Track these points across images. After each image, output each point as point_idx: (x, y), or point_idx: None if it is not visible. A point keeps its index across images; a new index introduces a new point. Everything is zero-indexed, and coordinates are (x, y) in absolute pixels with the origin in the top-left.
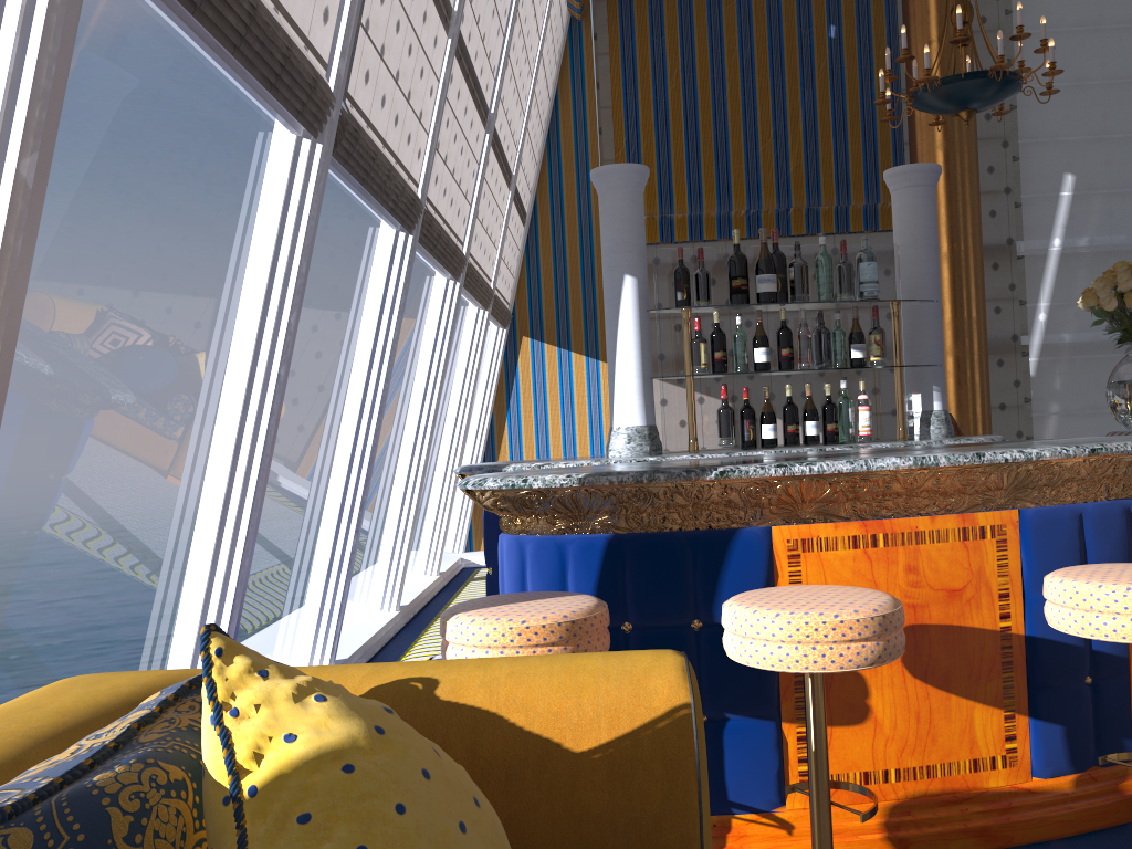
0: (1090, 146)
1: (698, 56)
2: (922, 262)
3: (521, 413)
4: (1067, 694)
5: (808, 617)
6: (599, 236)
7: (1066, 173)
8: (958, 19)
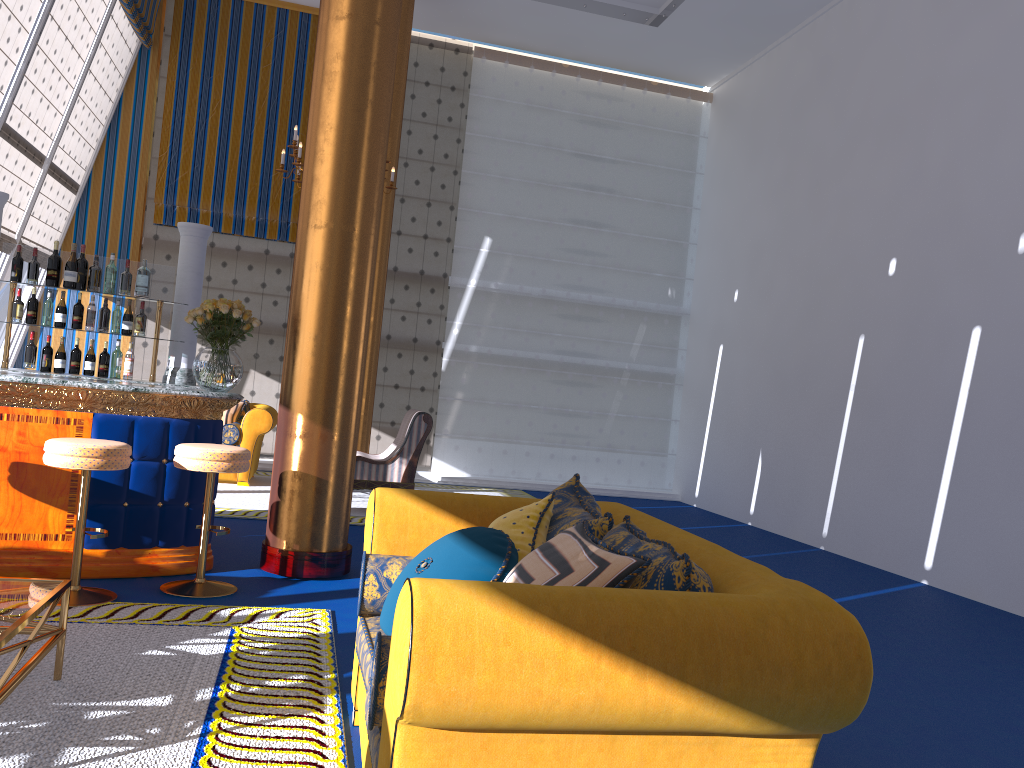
0: (505, 221)
1: (236, 97)
2: (187, 280)
3: None
4: (108, 508)
5: None
6: (139, 213)
7: (486, 236)
8: None
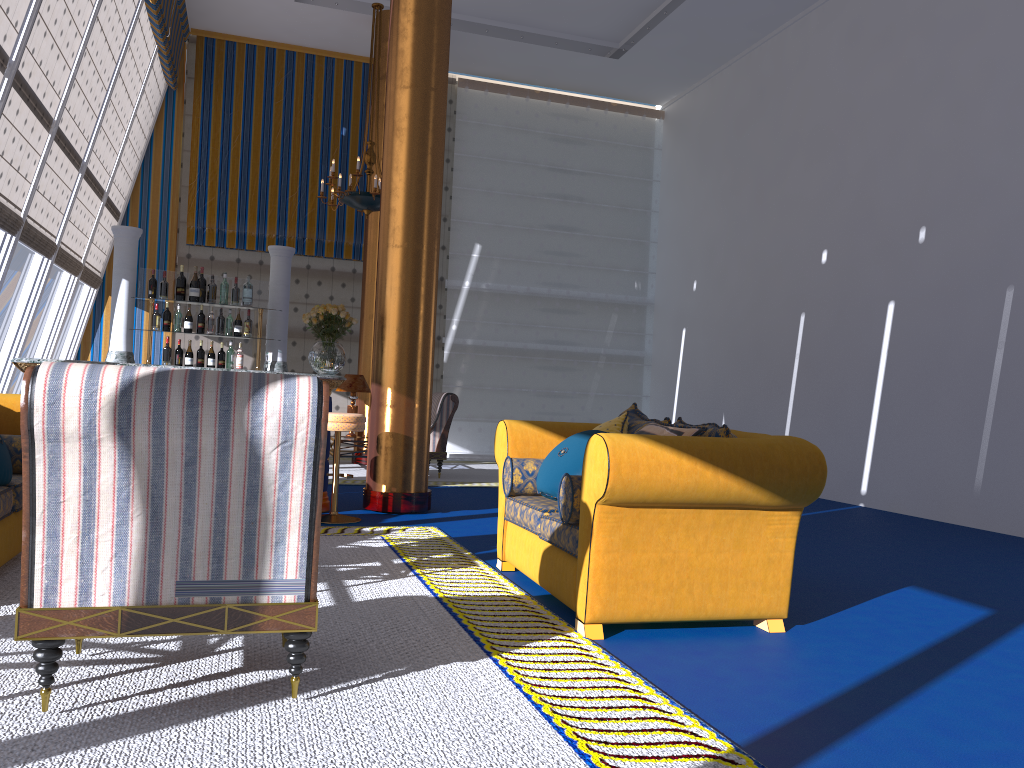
0: (492, 229)
1: (254, 130)
2: (279, 291)
3: (102, 348)
4: None
5: None
6: (173, 235)
7: (476, 243)
8: (358, 164)
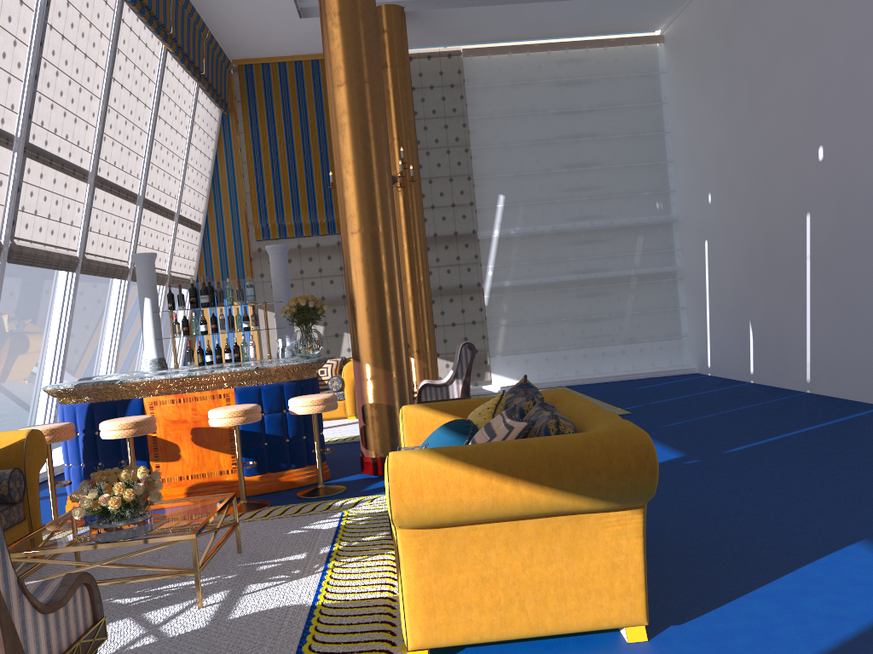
0: (512, 179)
1: (294, 134)
2: (279, 285)
3: None
4: (255, 448)
5: (113, 423)
6: (245, 235)
7: (500, 194)
8: None
